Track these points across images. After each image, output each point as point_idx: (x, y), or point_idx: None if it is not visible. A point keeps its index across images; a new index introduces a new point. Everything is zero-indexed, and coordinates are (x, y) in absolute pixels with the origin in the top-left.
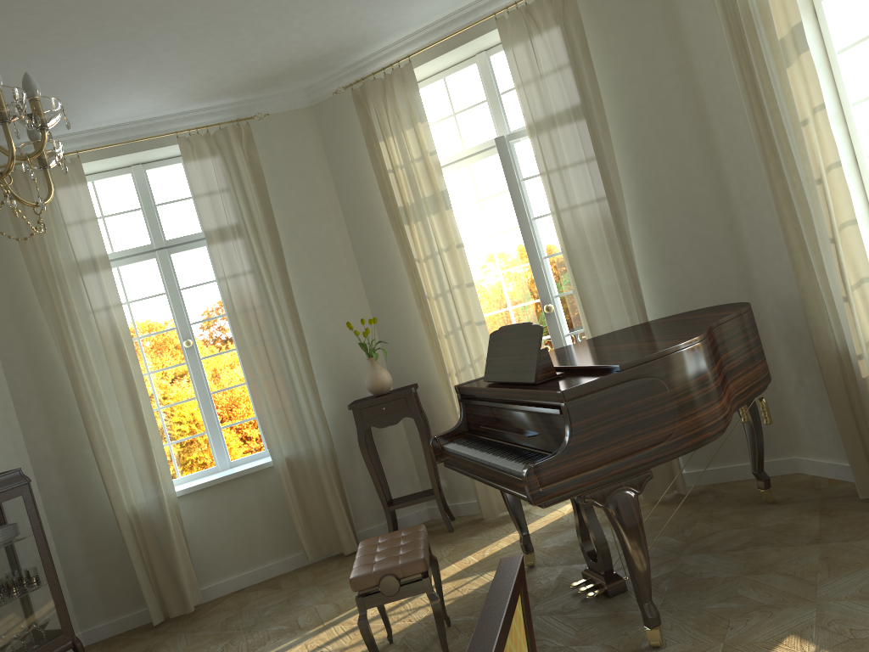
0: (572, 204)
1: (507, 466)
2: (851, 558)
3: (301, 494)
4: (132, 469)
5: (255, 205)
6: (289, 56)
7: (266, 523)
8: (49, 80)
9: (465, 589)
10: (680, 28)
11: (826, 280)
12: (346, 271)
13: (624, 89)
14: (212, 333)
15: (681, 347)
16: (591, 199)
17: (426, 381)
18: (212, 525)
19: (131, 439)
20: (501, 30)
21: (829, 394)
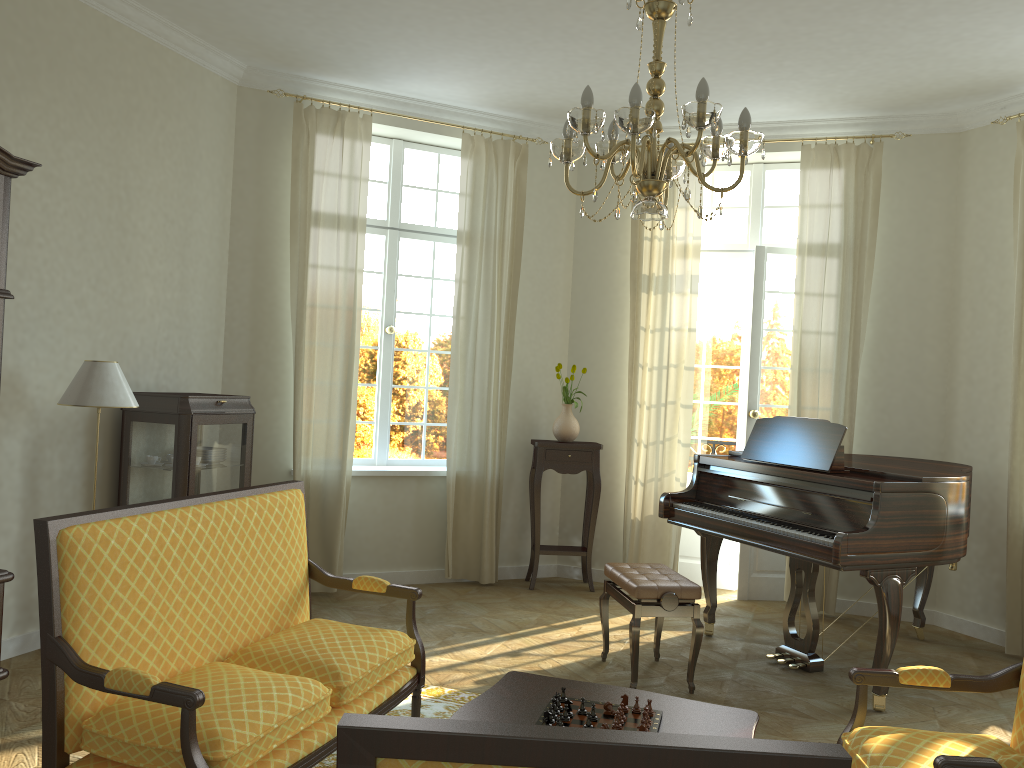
0: (816, 329)
1: (792, 532)
2: (1016, 690)
3: (457, 512)
4: (320, 434)
5: (508, 223)
6: (609, 103)
7: (413, 529)
8: (424, 46)
9: (649, 638)
10: (959, 216)
11: None
12: (559, 314)
13: (891, 248)
14: (411, 327)
15: (961, 480)
16: (833, 331)
17: (602, 443)
18: (365, 514)
19: (332, 404)
20: (804, 157)
21: (1008, 560)
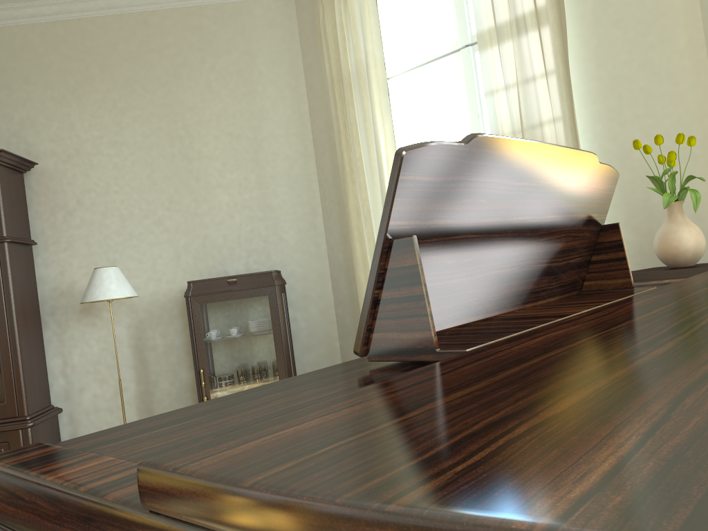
0: None
1: None
2: None
3: None
4: None
5: None
6: None
7: None
8: None
9: None
10: None
11: None
12: (683, 55)
13: None
14: None
15: None
16: None
17: None
18: None
19: None
20: None
21: None
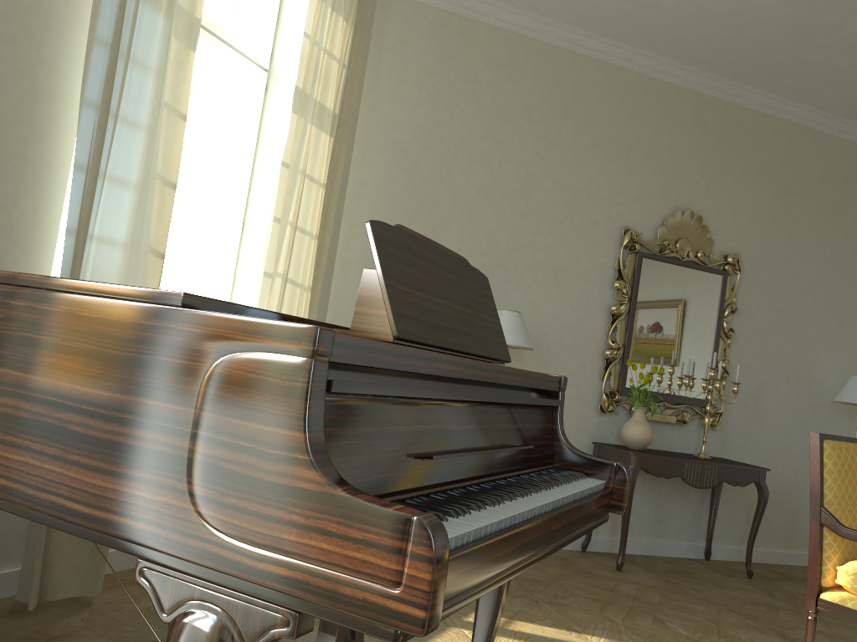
0: None
1: (577, 489)
2: None
3: None
4: None
5: None
6: None
7: None
8: None
9: None
10: None
11: None
12: None
13: None
14: None
15: None
16: None
17: None
18: None
19: None
20: None
21: None
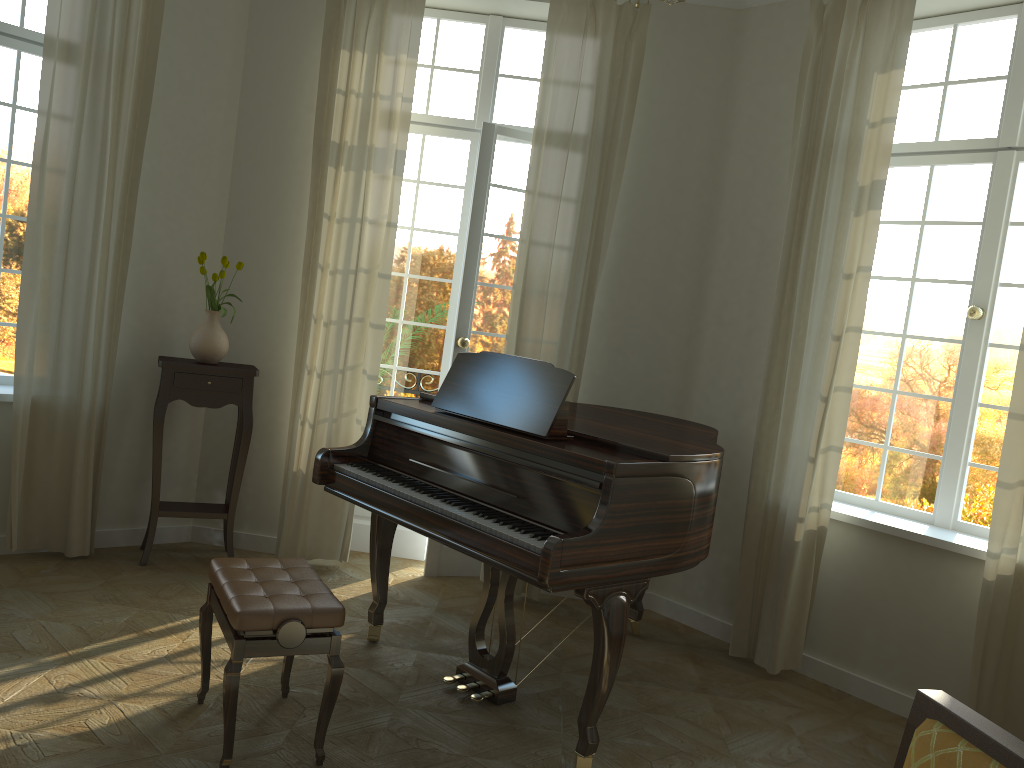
0: (549, 240)
1: (487, 525)
2: (745, 717)
3: (33, 455)
4: None
5: (134, 36)
6: None
7: None
8: None
9: None
10: (729, 116)
11: (786, 433)
12: (213, 184)
13: (647, 146)
14: None
15: (715, 457)
16: (569, 244)
17: (263, 367)
18: None
19: None
20: (554, 9)
21: (744, 544)
